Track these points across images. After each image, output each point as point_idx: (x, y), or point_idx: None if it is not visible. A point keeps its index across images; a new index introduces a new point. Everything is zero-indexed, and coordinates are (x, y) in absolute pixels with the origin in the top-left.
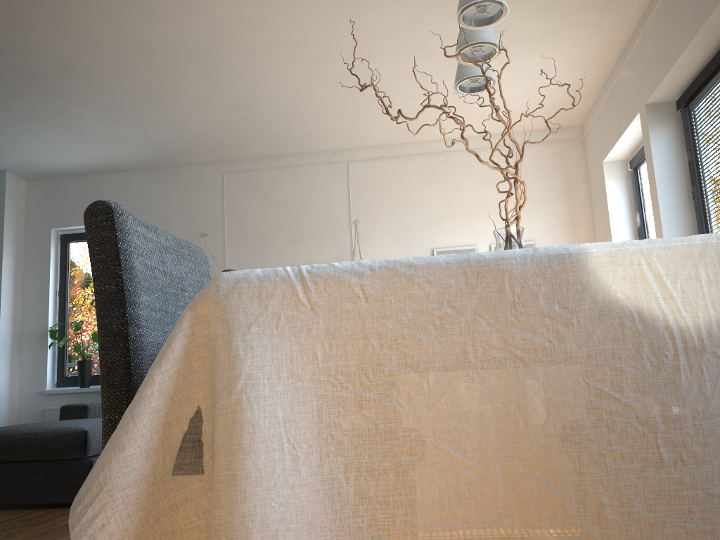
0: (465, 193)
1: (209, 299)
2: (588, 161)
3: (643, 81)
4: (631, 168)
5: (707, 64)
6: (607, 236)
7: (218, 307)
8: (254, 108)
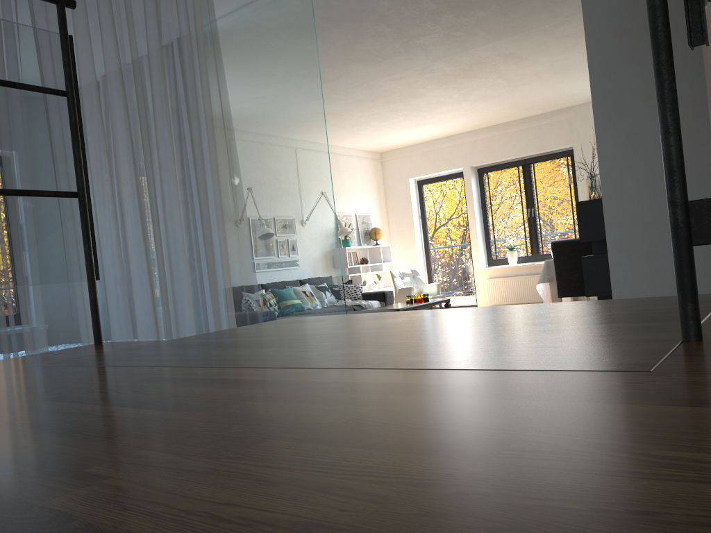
0: (344, 181)
1: None
2: (387, 174)
3: (469, 156)
4: (419, 184)
5: (509, 162)
6: (406, 216)
7: None
8: (325, 115)
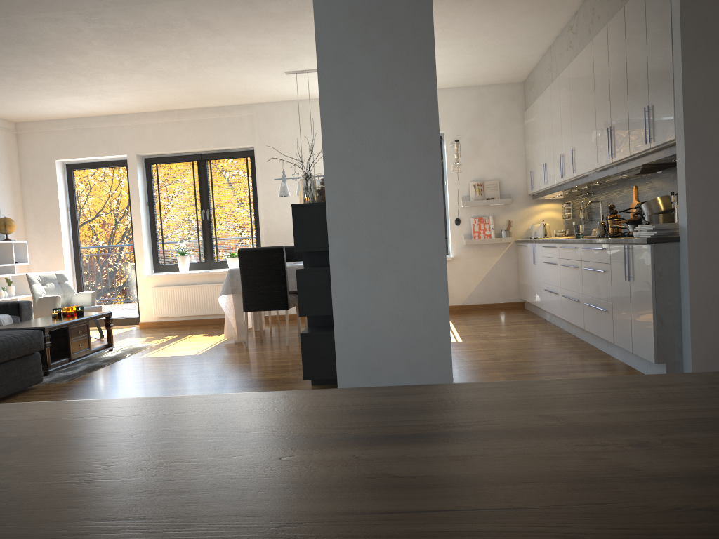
0: None
1: None
2: (24, 150)
3: (136, 142)
4: (69, 169)
5: (183, 155)
6: (50, 206)
7: None
8: None
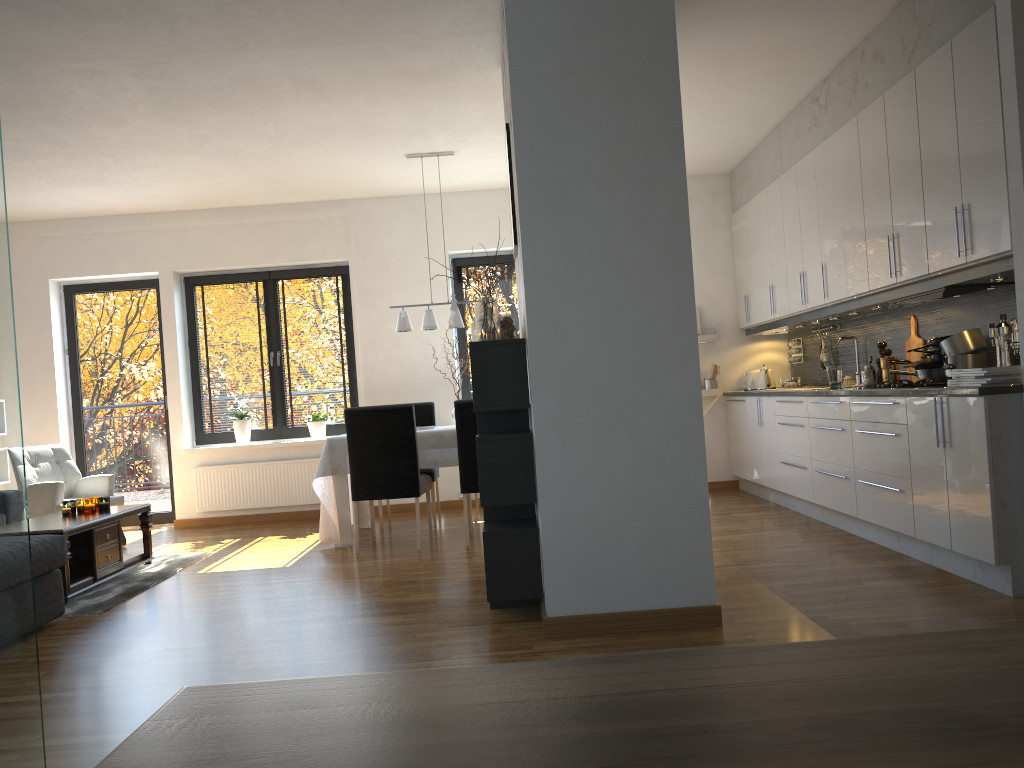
0: None
1: None
2: None
3: (173, 253)
4: (69, 292)
5: (242, 273)
6: (39, 347)
7: None
8: None
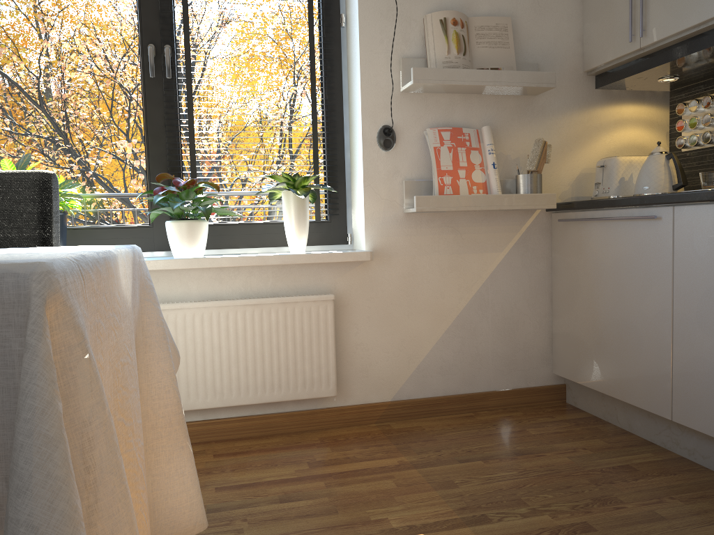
0: None
1: (58, 299)
2: None
3: None
4: None
5: None
6: None
7: (66, 309)
8: None
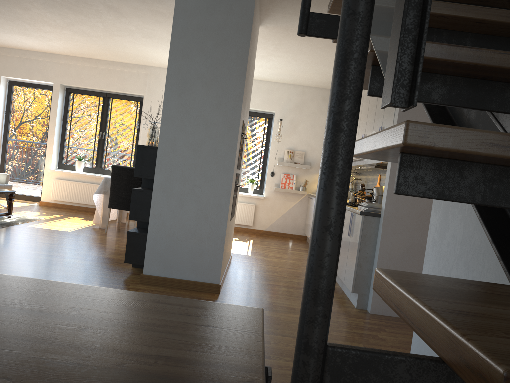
0: None
1: None
2: None
3: (62, 75)
4: (11, 84)
5: (93, 91)
6: None
7: None
8: None
